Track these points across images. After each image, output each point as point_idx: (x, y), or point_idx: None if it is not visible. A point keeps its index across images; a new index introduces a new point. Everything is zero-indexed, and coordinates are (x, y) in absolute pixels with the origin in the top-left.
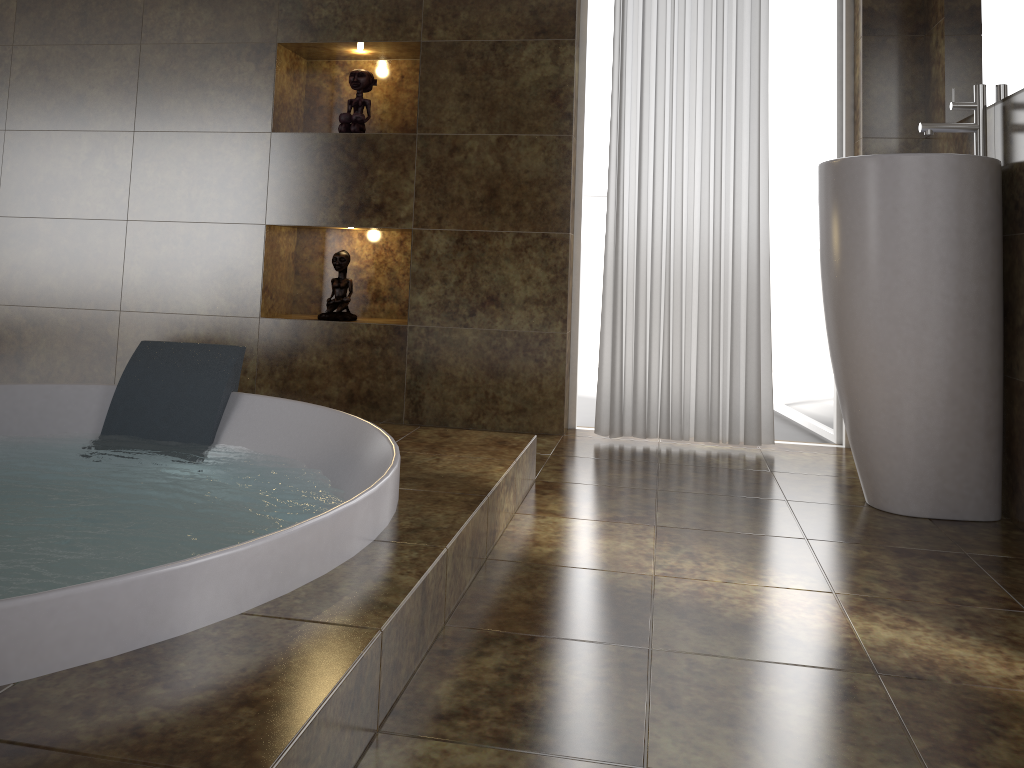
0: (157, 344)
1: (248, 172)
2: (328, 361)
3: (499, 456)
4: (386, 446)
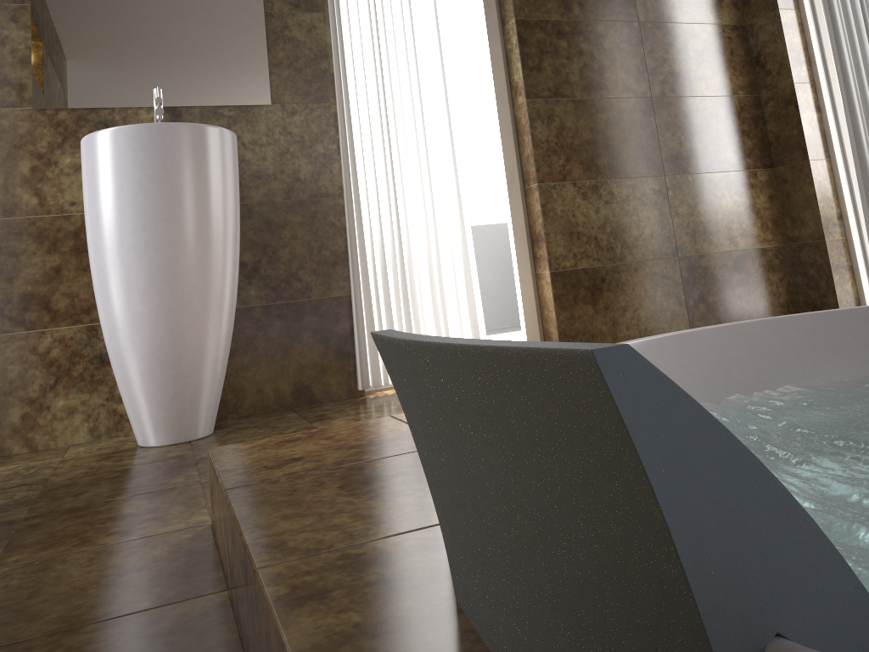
0: None
1: None
2: None
3: (380, 421)
4: None
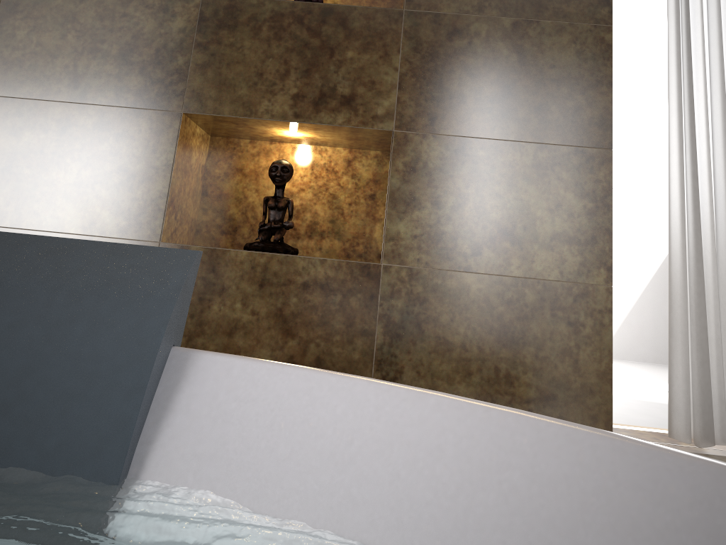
0: (8, 237)
1: (164, 42)
2: (259, 311)
3: None
4: None
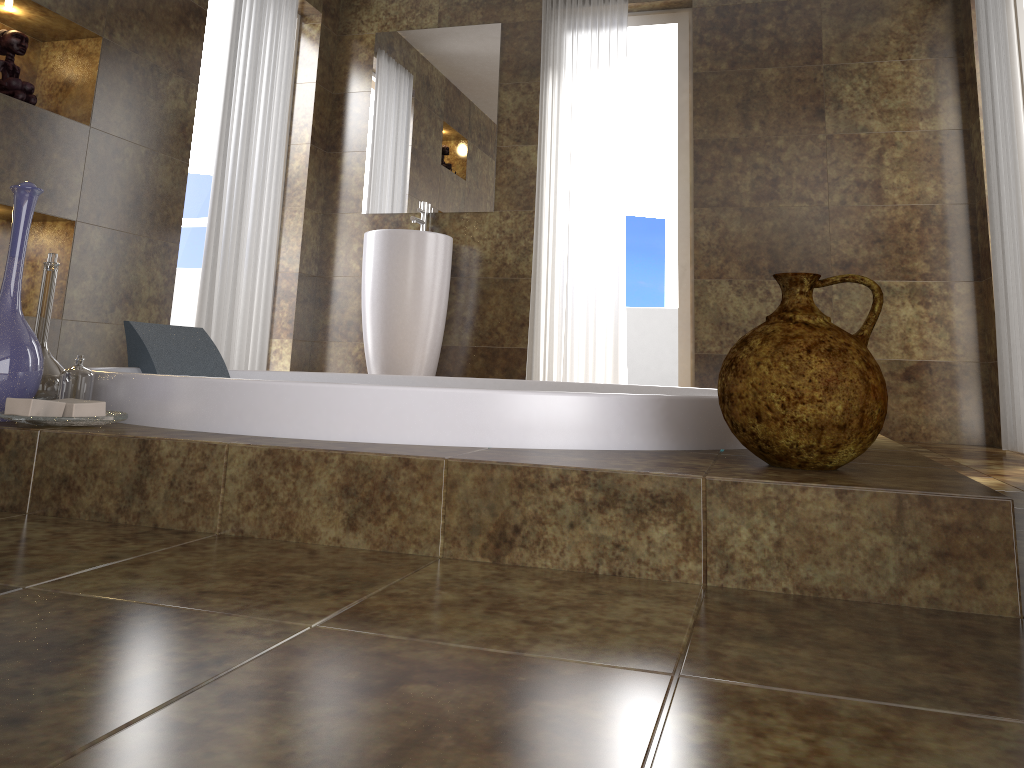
0: (142, 324)
1: None
2: None
3: None
4: (440, 379)
